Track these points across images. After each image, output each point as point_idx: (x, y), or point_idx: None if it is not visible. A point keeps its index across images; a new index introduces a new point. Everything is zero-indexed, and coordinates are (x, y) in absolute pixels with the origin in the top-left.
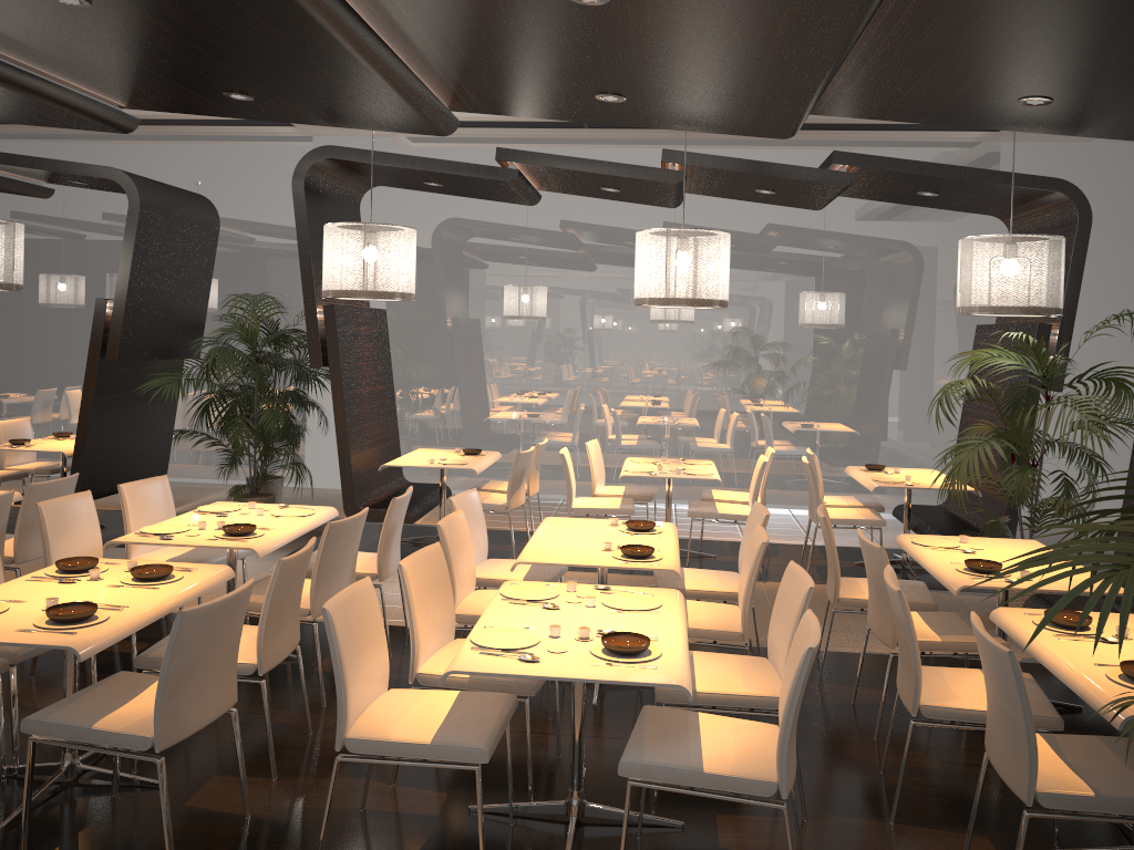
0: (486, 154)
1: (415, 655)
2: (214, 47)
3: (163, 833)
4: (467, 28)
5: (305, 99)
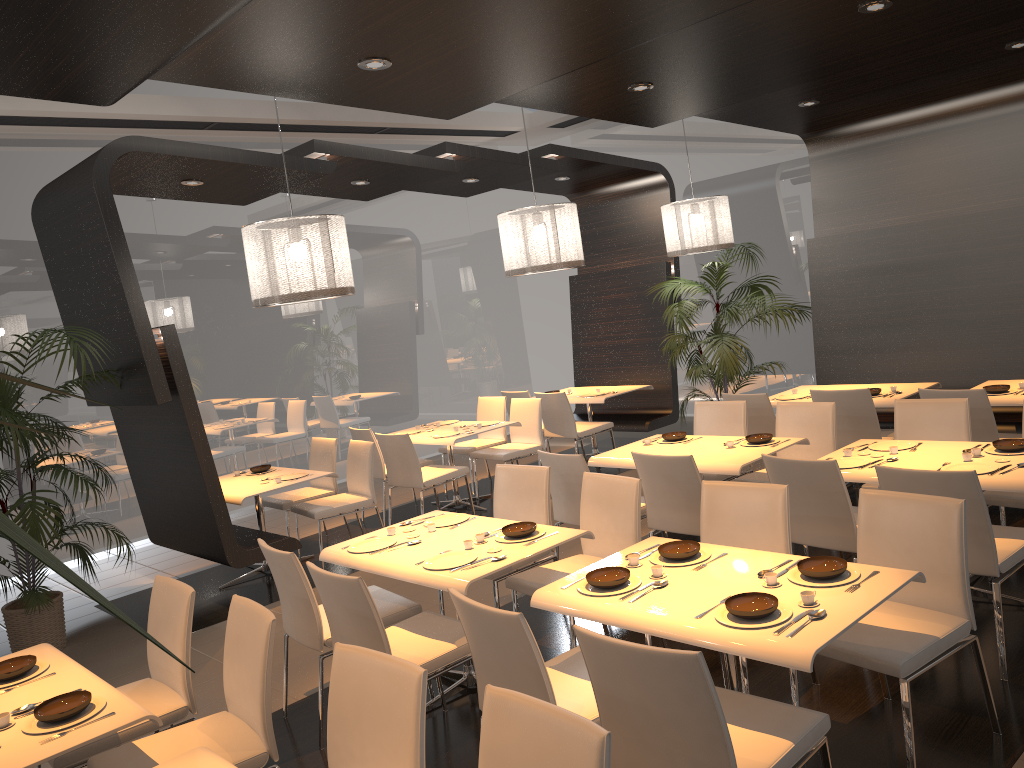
0: (85, 157)
1: (856, 529)
2: (569, 8)
3: (902, 734)
4: (726, 18)
5: (446, 72)
